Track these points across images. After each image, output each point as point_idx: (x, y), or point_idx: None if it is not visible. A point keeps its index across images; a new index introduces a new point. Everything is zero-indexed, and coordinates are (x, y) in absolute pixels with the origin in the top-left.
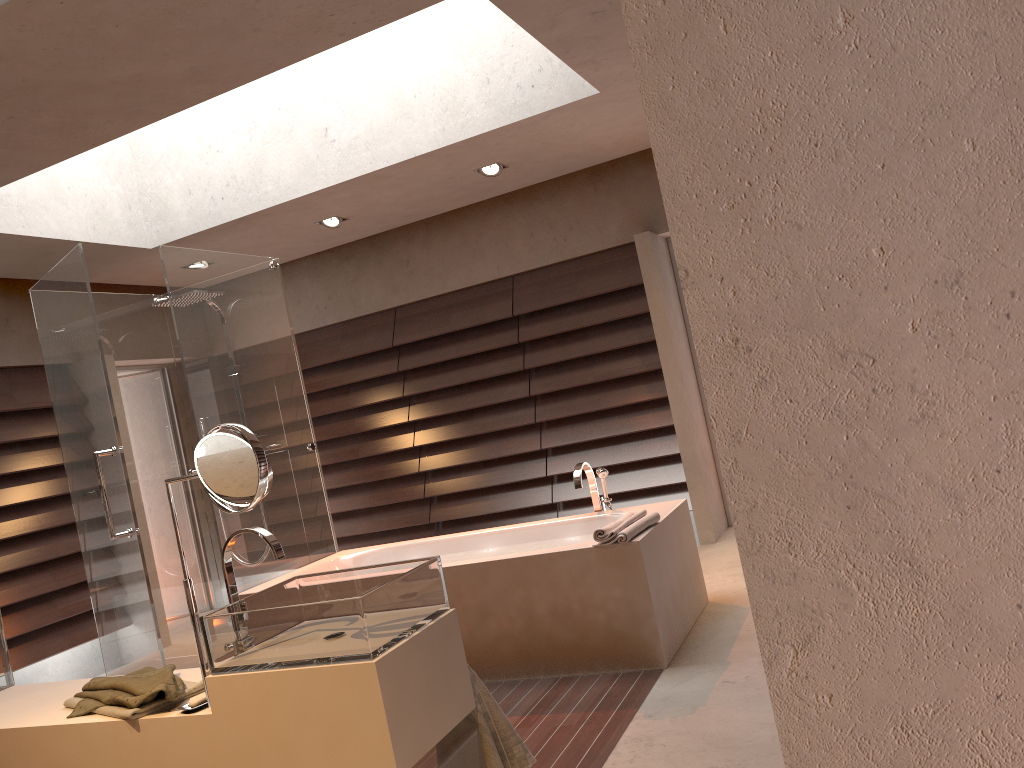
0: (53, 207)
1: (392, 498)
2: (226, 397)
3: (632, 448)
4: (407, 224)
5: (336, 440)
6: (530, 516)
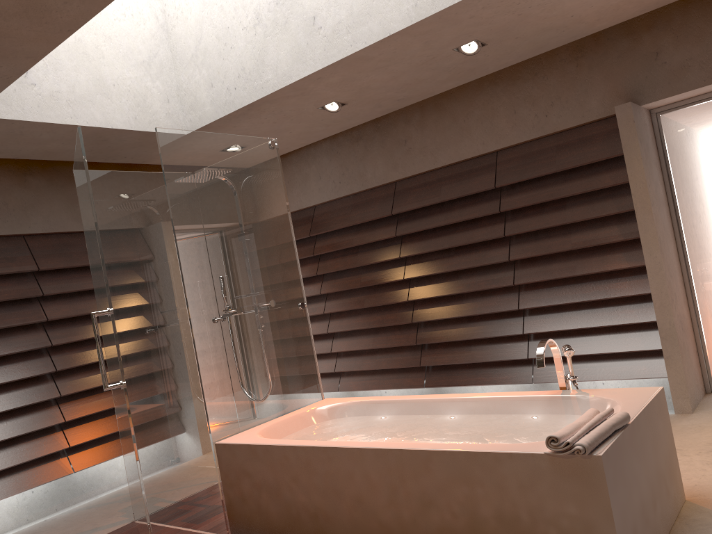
0: (99, 101)
1: (390, 343)
2: (217, 263)
3: (607, 313)
4: (405, 108)
5: (348, 292)
6: (507, 368)
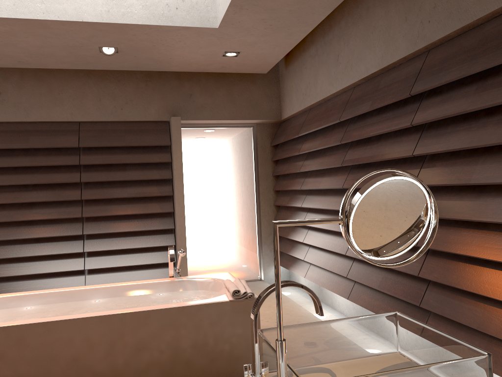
0: None
1: None
2: None
3: (143, 239)
4: (5, 68)
5: None
6: (65, 277)
